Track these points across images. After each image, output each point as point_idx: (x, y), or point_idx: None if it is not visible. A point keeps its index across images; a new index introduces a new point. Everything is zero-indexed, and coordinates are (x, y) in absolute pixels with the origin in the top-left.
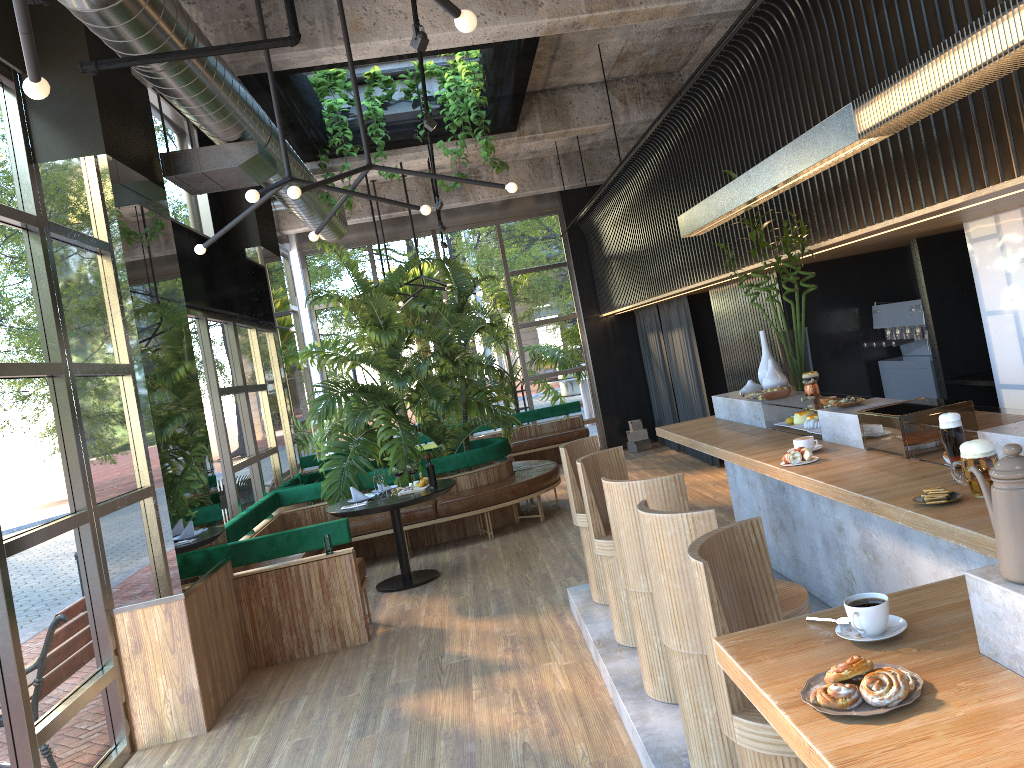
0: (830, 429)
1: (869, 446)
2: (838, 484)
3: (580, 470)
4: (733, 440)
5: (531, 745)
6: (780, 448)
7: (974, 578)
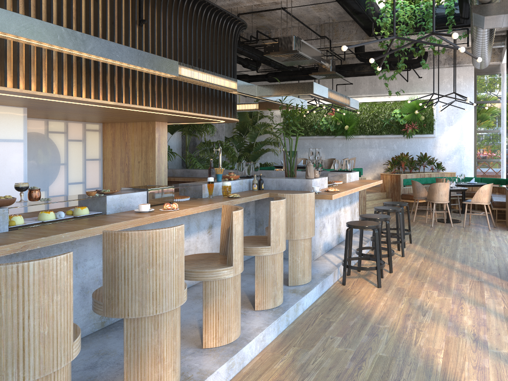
0: (117, 205)
1: (152, 204)
2: (214, 203)
3: (183, 231)
4: (65, 228)
5: (296, 380)
6: (124, 216)
7: (313, 179)
